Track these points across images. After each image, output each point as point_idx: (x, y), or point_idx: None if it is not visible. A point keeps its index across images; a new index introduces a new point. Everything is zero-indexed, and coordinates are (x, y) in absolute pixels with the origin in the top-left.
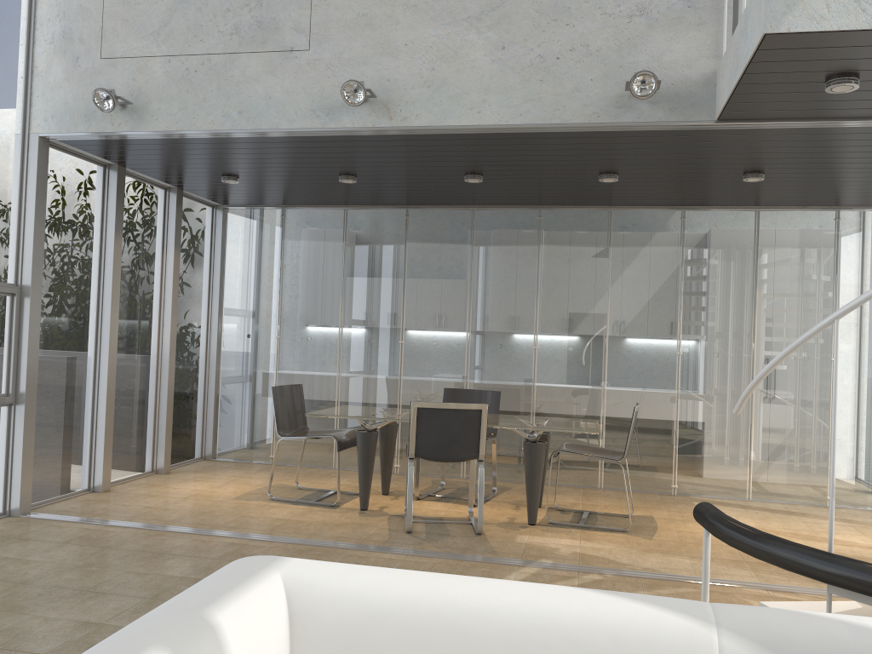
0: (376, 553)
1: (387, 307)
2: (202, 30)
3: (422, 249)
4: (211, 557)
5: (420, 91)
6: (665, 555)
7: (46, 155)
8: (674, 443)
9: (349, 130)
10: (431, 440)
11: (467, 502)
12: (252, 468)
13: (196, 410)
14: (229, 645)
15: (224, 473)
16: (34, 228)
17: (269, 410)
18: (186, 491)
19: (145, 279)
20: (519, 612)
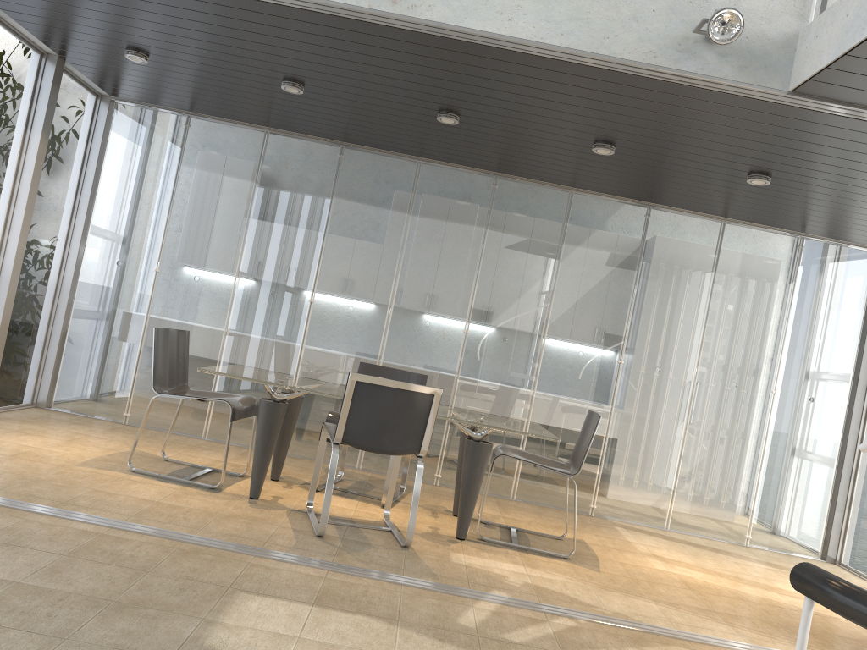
0: (287, 563)
1: (300, 258)
2: None
3: (353, 196)
4: (56, 551)
5: None
6: (626, 596)
7: None
8: (600, 459)
9: (336, 6)
10: (366, 424)
11: (374, 501)
12: (100, 426)
13: (34, 343)
14: None
15: (63, 428)
16: None
17: (132, 357)
18: (12, 447)
19: None
20: None
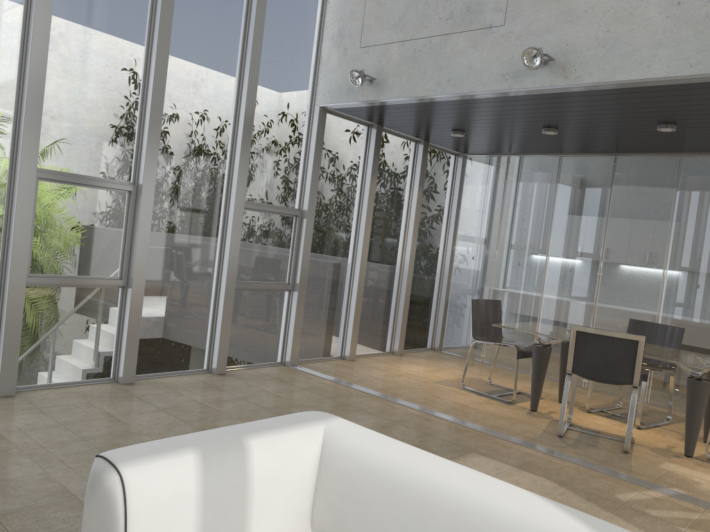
0: (519, 446)
1: (589, 243)
2: (427, 18)
3: (627, 192)
4: (391, 419)
5: (594, 51)
6: None
7: (324, 119)
8: None
9: (530, 90)
10: (587, 361)
11: (634, 424)
12: (464, 362)
13: (429, 311)
14: (252, 462)
15: (440, 363)
16: (312, 171)
17: None
18: (404, 370)
19: (394, 209)
20: (470, 499)
